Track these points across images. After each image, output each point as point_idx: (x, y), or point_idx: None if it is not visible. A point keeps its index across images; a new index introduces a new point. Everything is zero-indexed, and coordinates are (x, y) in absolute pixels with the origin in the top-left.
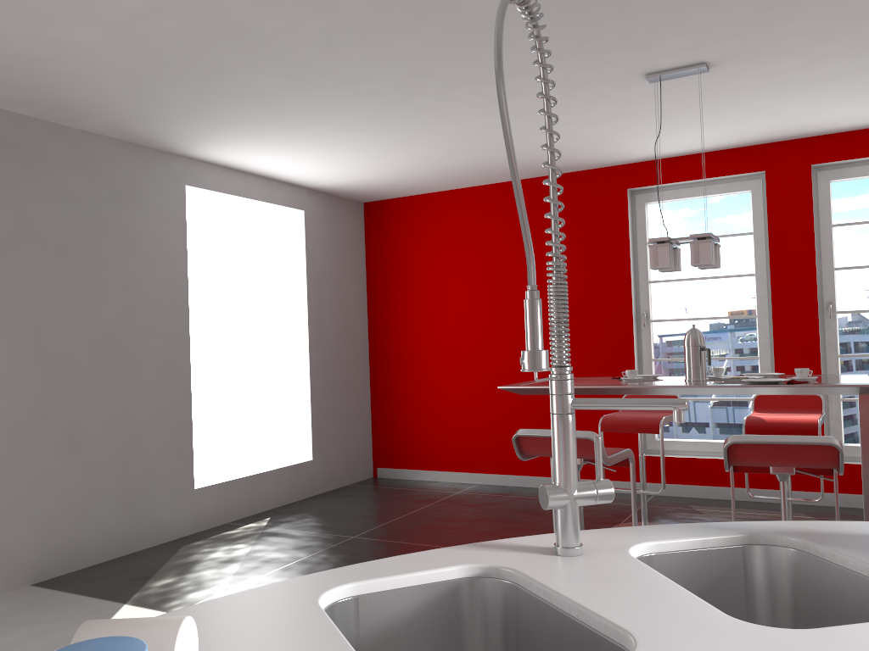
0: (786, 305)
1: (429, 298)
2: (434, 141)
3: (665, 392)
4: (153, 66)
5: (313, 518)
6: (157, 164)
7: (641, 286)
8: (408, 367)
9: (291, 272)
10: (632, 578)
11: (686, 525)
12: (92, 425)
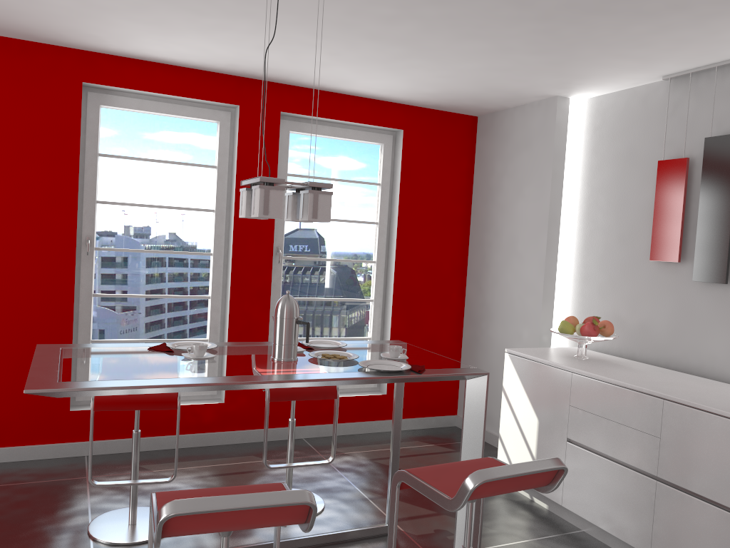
0: (246, 247)
1: None
2: None
3: (286, 386)
4: None
5: None
6: None
7: (87, 206)
8: None
9: None
10: None
11: None
12: None
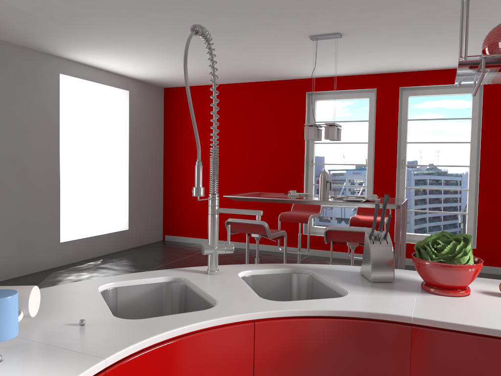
0: (381, 160)
1: None
2: (201, 59)
3: (306, 203)
4: (40, 11)
5: (126, 260)
6: (43, 60)
7: (310, 145)
8: (184, 181)
9: (120, 125)
10: (232, 283)
11: (270, 264)
12: (2, 205)
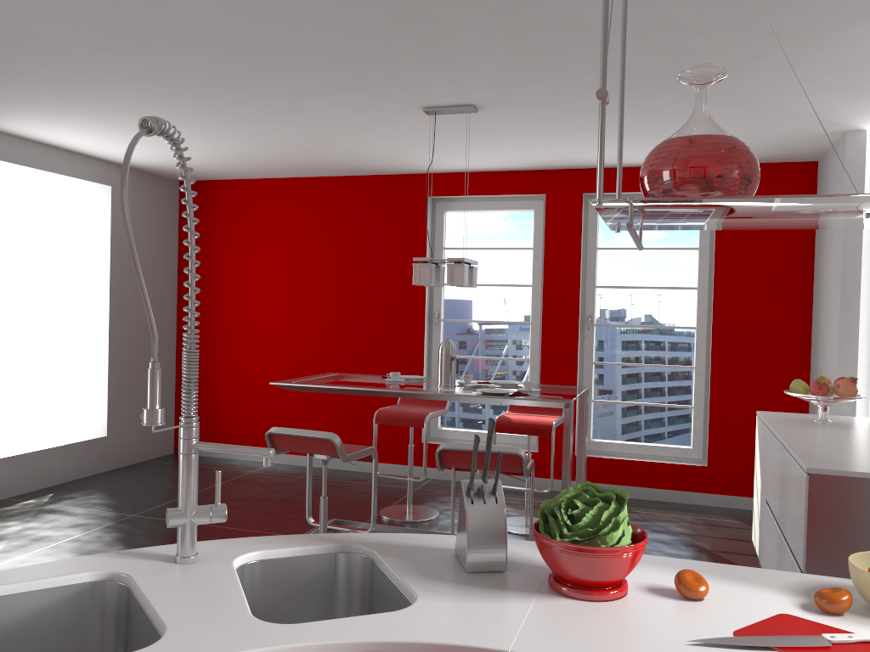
0: (554, 316)
1: (239, 282)
2: (239, 137)
3: (414, 397)
4: None
5: (98, 495)
6: None
7: (436, 288)
8: (215, 348)
9: (95, 247)
10: (213, 583)
11: (302, 535)
12: None
